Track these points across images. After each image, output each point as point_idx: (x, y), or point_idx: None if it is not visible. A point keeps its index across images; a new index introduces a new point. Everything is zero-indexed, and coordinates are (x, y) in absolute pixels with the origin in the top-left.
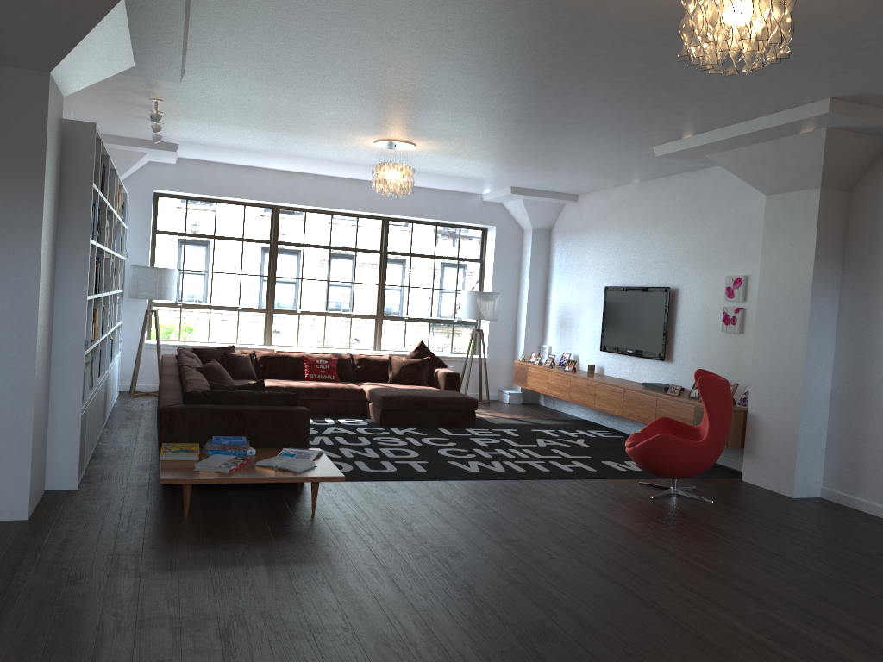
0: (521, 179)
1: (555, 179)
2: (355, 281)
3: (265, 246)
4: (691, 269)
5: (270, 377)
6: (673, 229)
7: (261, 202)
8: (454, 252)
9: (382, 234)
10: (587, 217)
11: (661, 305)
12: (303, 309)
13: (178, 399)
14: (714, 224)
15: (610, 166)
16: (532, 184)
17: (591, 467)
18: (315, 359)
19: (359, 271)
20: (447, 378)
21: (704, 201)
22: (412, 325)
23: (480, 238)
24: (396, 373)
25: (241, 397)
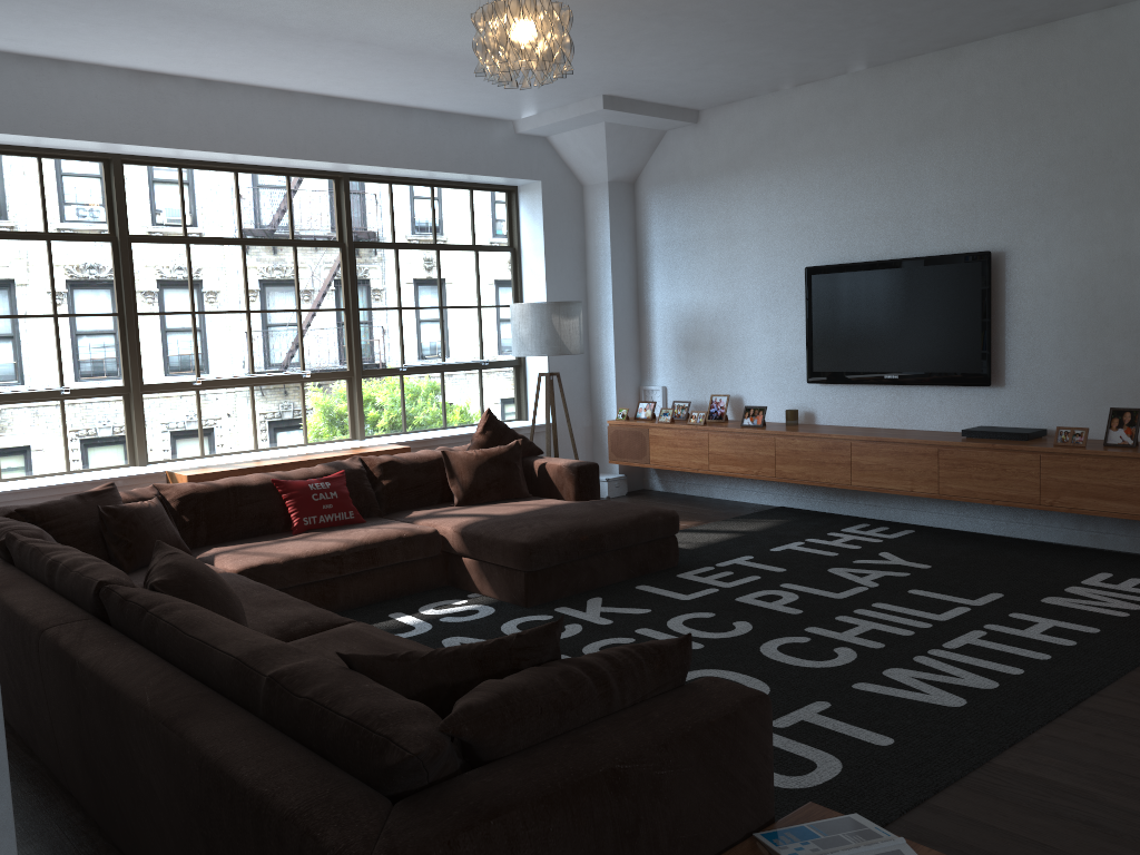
0: (650, 73)
1: (720, 69)
2: (301, 307)
3: (102, 247)
4: (1038, 213)
5: (211, 540)
6: (977, 145)
7: (83, 148)
8: (466, 235)
9: (339, 209)
10: (731, 149)
11: (971, 286)
12: (204, 376)
13: (325, 769)
14: (1094, 123)
15: (886, 24)
16: (655, 85)
17: (1073, 623)
18: (303, 481)
19: (306, 287)
20: (579, 477)
21: (1059, 83)
22: (413, 381)
23: (505, 206)
24: (469, 483)
25: (559, 706)
